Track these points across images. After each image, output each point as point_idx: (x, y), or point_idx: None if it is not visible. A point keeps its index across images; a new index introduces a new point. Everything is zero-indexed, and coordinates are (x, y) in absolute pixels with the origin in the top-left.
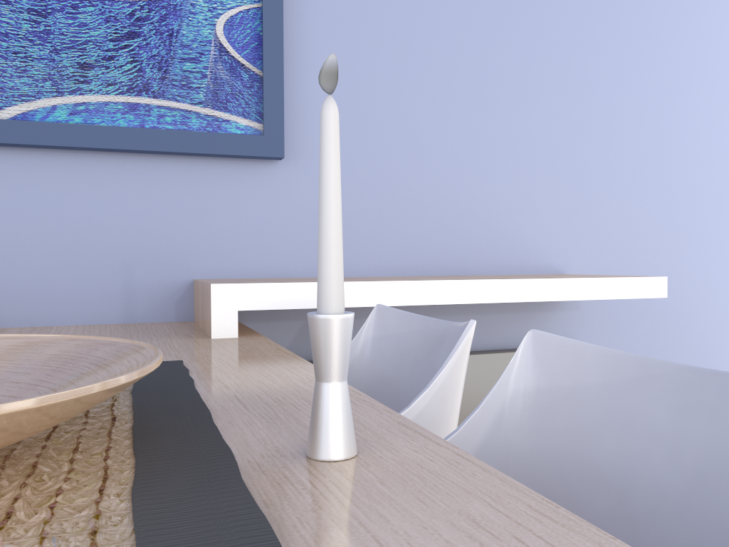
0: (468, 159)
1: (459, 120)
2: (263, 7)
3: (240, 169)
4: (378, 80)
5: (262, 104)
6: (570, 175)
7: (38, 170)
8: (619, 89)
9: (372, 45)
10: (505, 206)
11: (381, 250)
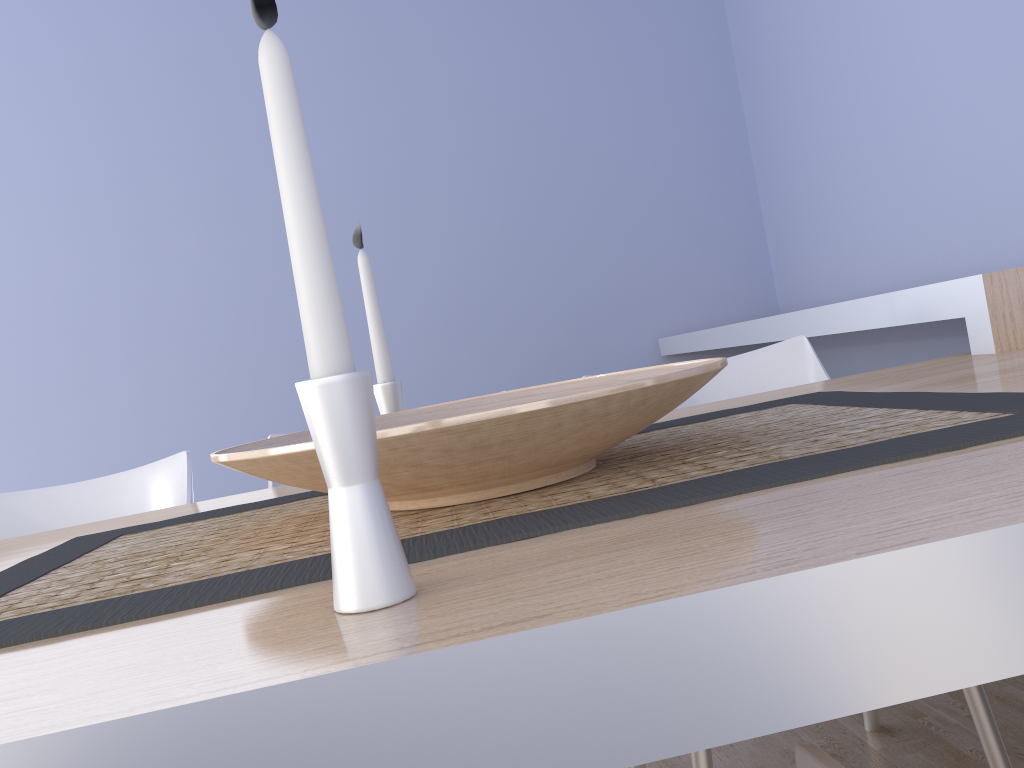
0: None
1: None
2: None
3: None
4: None
5: None
6: None
7: None
8: None
9: None
10: None
11: None
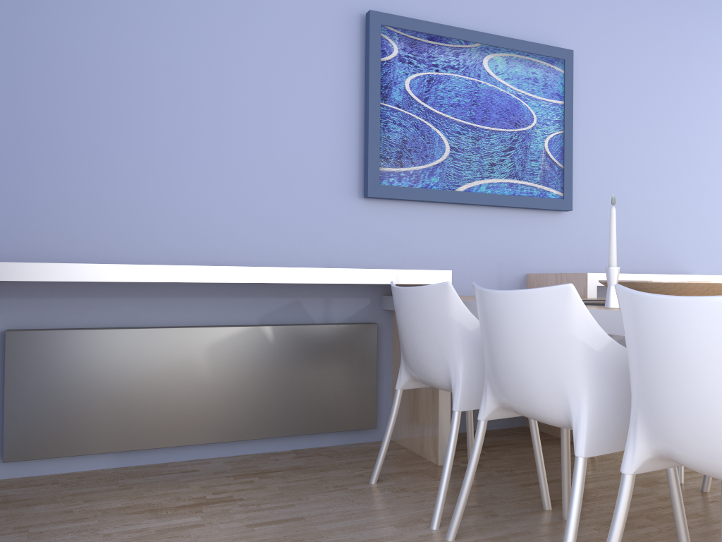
0: (647, 211)
1: (643, 190)
2: (564, 133)
3: (546, 215)
4: (606, 168)
5: (563, 183)
6: (695, 220)
7: (465, 216)
8: (718, 172)
9: (604, 149)
10: (664, 237)
11: (607, 260)
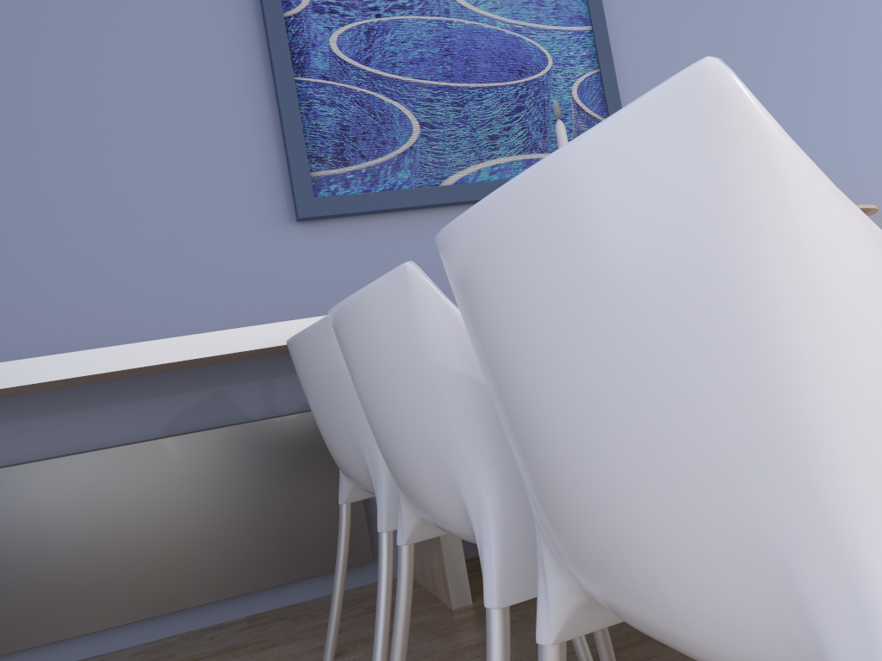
0: None
1: None
2: (601, 72)
3: None
4: None
5: None
6: (842, 165)
7: None
8: (866, 88)
9: None
10: None
11: None
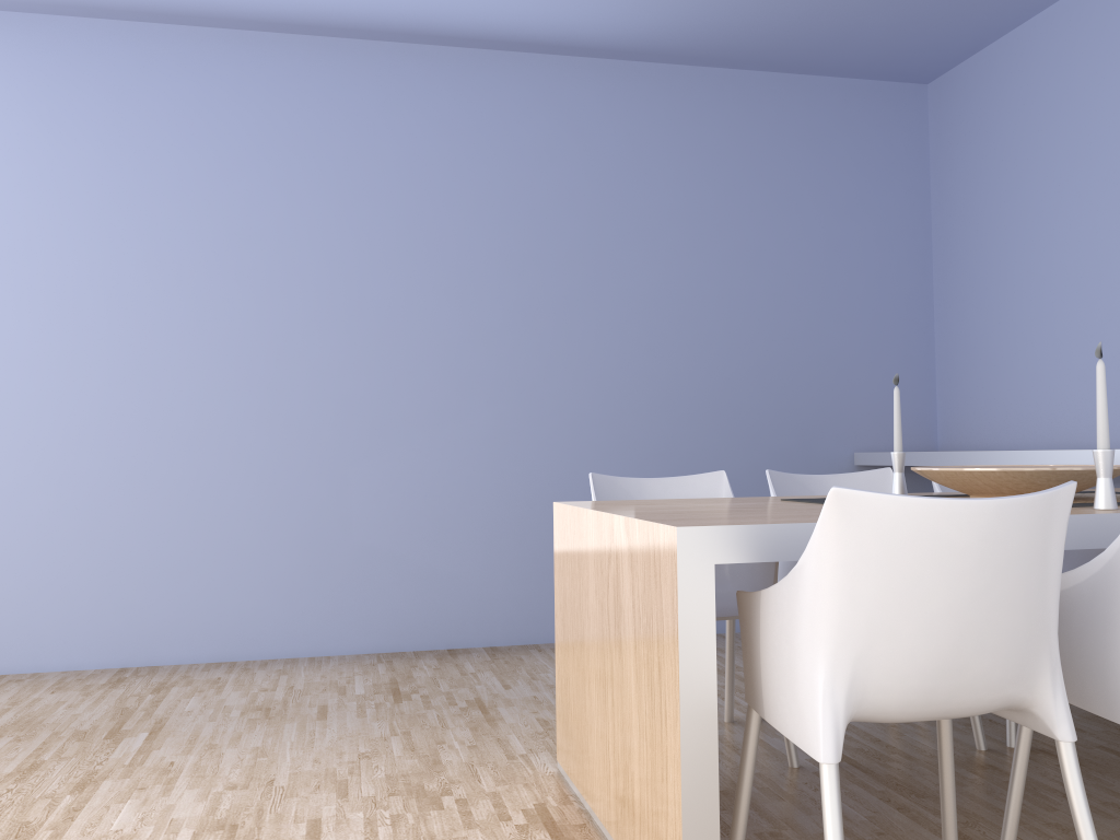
0: None
1: None
2: None
3: None
4: None
5: None
6: None
7: None
8: None
9: None
10: None
11: None
